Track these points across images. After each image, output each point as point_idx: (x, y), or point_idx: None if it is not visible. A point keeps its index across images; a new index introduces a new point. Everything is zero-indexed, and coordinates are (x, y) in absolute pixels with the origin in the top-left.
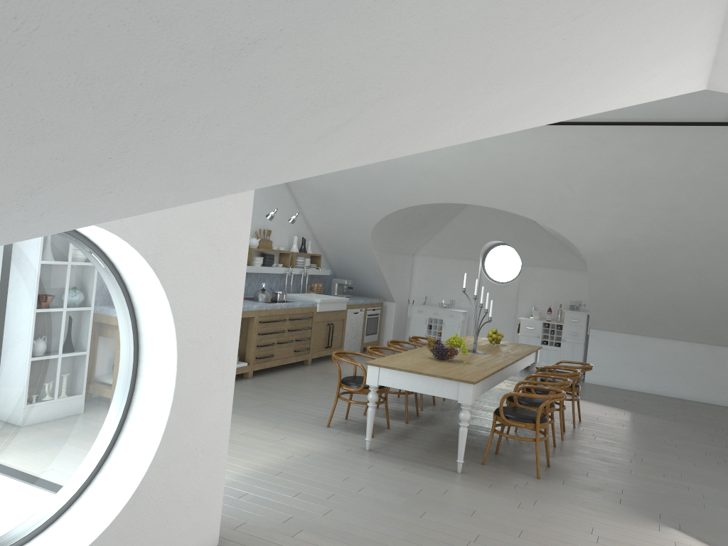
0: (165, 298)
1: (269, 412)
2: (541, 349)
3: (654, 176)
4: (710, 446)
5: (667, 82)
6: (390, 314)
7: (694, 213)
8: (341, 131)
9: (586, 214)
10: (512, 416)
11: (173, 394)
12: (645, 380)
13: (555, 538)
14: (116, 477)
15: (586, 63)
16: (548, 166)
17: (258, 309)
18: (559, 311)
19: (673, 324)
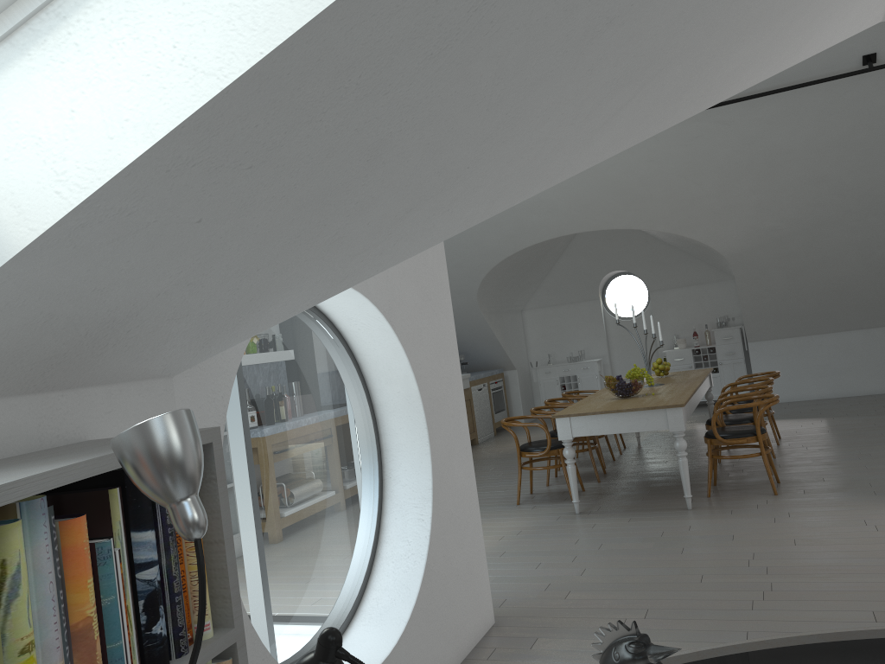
0: (404, 356)
1: None
2: None
3: (790, 149)
4: None
5: (856, 18)
6: (514, 384)
7: (842, 180)
8: (620, 114)
9: (722, 210)
10: (728, 435)
11: (431, 458)
12: (825, 384)
13: (833, 537)
14: (397, 558)
15: (807, 6)
16: (670, 166)
17: None
18: (707, 333)
19: (841, 313)
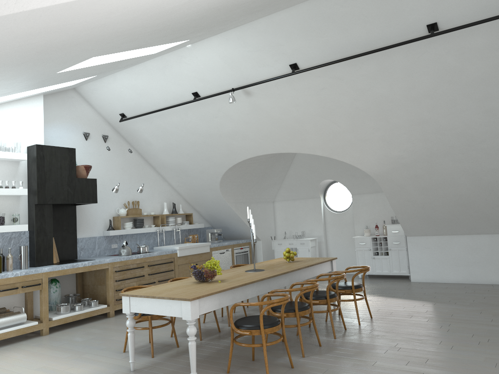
0: None
1: (88, 345)
2: (374, 259)
3: (393, 98)
4: (485, 326)
5: None
6: (259, 250)
7: (440, 122)
8: None
9: (358, 142)
10: (241, 325)
11: None
12: (460, 272)
13: None
14: None
15: None
16: (311, 109)
17: (111, 261)
18: (384, 226)
19: (469, 221)
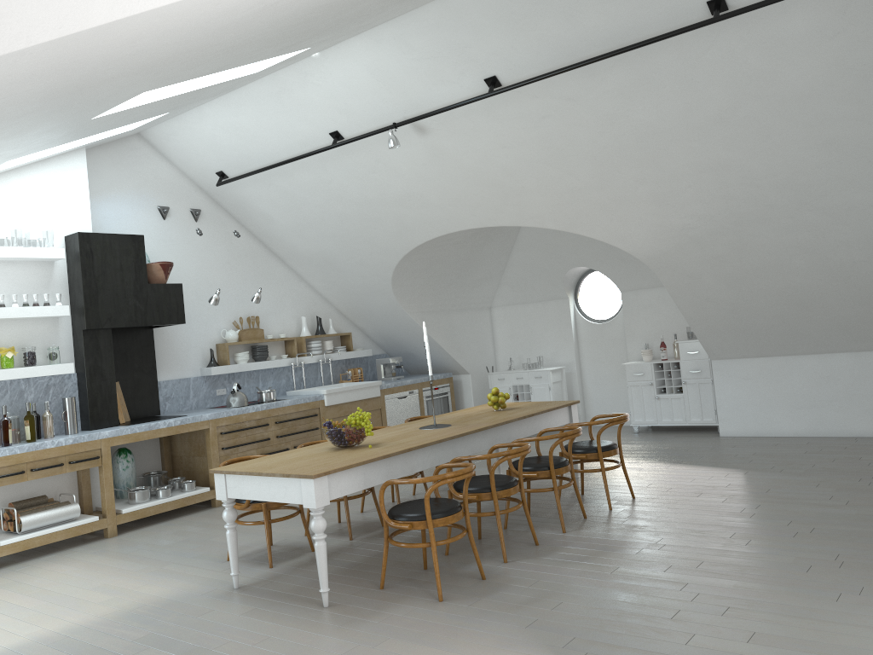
0: None
1: (176, 550)
2: (658, 400)
3: (664, 128)
4: (816, 507)
5: None
6: (467, 390)
7: (747, 166)
8: None
9: (613, 204)
10: (397, 515)
11: None
12: (802, 419)
13: None
14: None
15: None
16: (530, 153)
17: (213, 418)
18: (675, 344)
19: (815, 331)
